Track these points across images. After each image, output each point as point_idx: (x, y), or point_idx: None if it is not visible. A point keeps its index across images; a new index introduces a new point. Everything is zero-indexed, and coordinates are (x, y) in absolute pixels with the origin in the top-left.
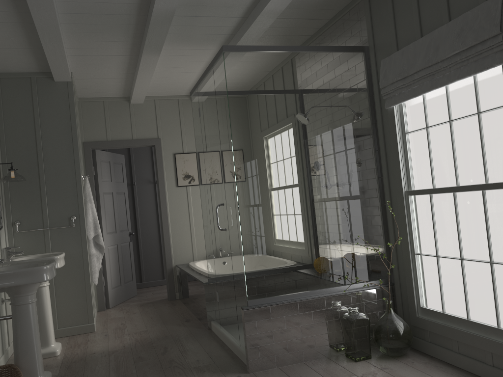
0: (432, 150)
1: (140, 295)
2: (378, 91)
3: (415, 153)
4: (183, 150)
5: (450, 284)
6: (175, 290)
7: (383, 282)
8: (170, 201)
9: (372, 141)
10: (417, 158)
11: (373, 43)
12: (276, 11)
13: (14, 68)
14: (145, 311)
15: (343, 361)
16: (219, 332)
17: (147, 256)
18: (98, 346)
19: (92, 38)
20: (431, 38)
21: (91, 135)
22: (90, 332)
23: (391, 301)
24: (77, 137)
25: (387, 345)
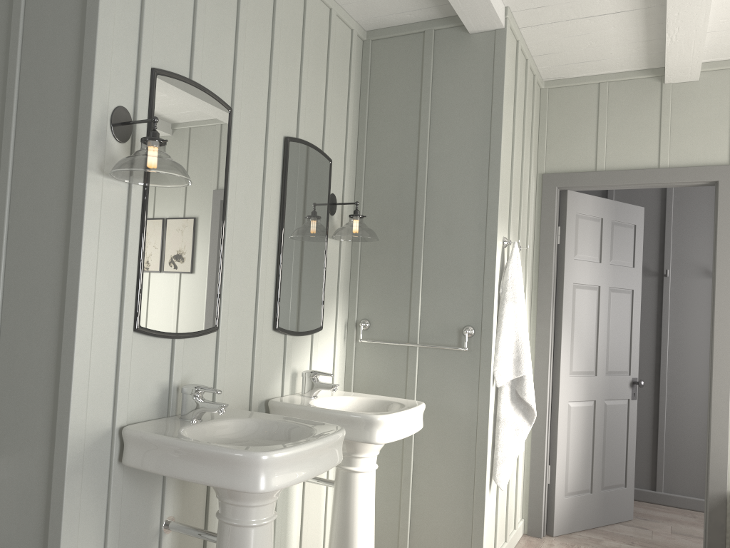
0: None
1: (639, 523)
2: None
3: None
4: None
5: None
6: None
7: None
8: None
9: None
10: None
11: None
12: None
13: (391, 15)
14: None
15: None
16: None
17: (676, 437)
18: None
19: None
20: None
21: (560, 158)
22: None
23: None
24: (500, 152)
25: None
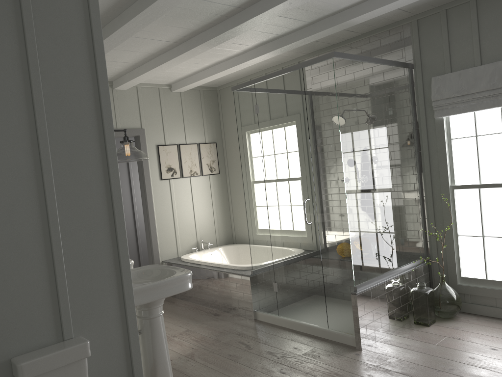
0: (481, 154)
1: None
2: (424, 103)
3: (460, 155)
4: (166, 142)
5: (495, 257)
6: None
7: (424, 260)
8: (154, 195)
9: (414, 143)
10: (463, 159)
11: (420, 62)
12: (353, 23)
13: None
14: None
15: (418, 328)
16: (278, 320)
17: None
18: None
19: (165, 22)
20: (494, 67)
21: None
22: None
23: (444, 274)
24: None
25: (449, 309)
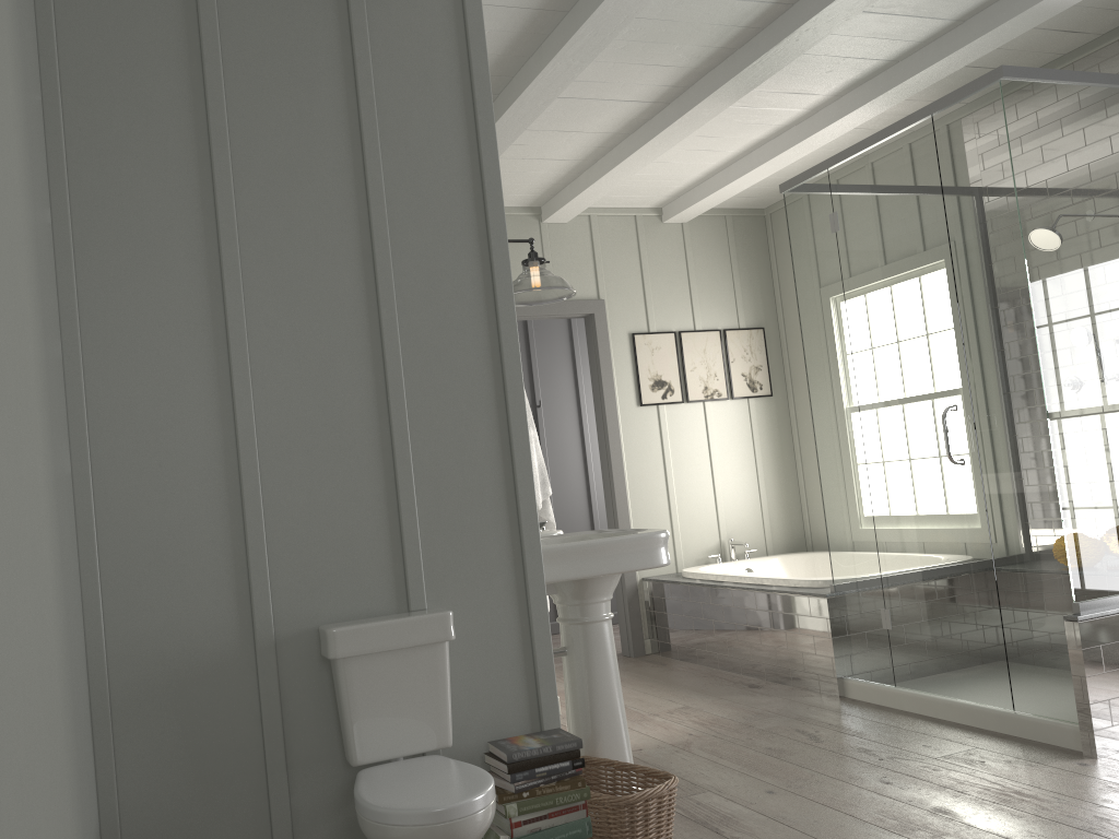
0: None
1: None
2: None
3: None
4: (650, 327)
5: None
6: (643, 634)
7: None
8: (626, 438)
9: None
10: None
11: None
12: (1061, 5)
13: None
14: None
15: None
16: (895, 695)
17: None
18: None
19: (628, 56)
20: None
21: None
22: None
23: None
24: None
25: None
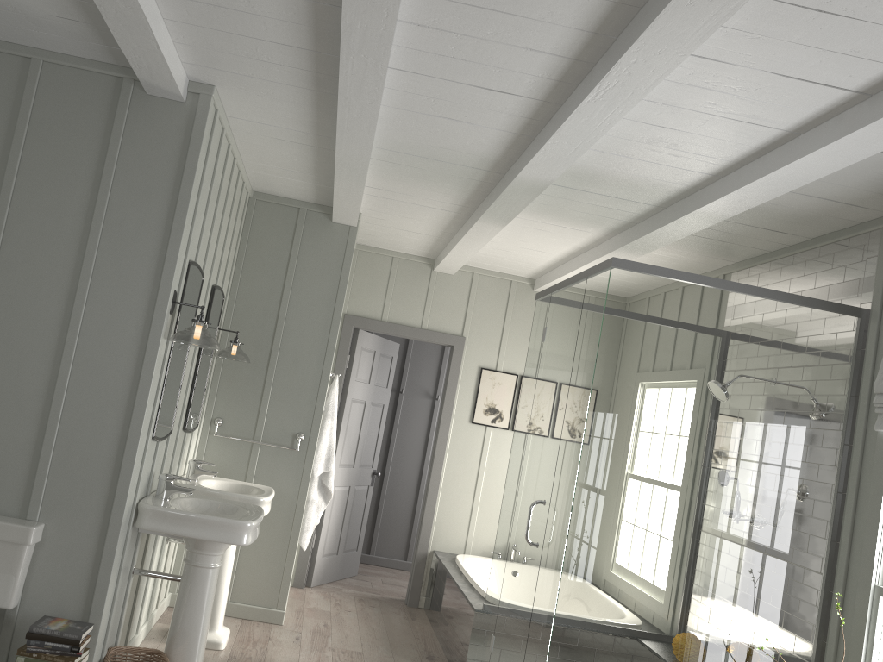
0: None
1: (361, 577)
2: (868, 393)
3: None
4: (497, 366)
5: None
6: (421, 591)
7: None
8: (452, 444)
9: (836, 473)
10: None
11: (880, 310)
12: (718, 216)
13: (280, 192)
14: (365, 613)
15: None
16: None
17: (389, 514)
18: (284, 656)
19: (408, 182)
20: None
21: (359, 305)
22: (275, 623)
23: None
24: (341, 313)
25: None
